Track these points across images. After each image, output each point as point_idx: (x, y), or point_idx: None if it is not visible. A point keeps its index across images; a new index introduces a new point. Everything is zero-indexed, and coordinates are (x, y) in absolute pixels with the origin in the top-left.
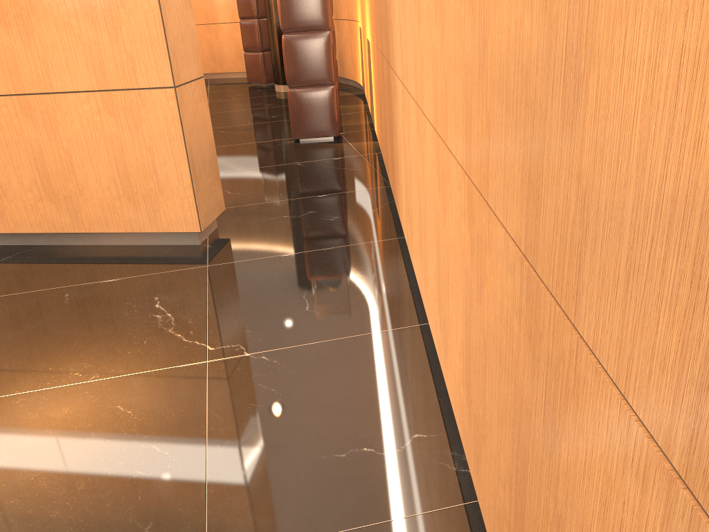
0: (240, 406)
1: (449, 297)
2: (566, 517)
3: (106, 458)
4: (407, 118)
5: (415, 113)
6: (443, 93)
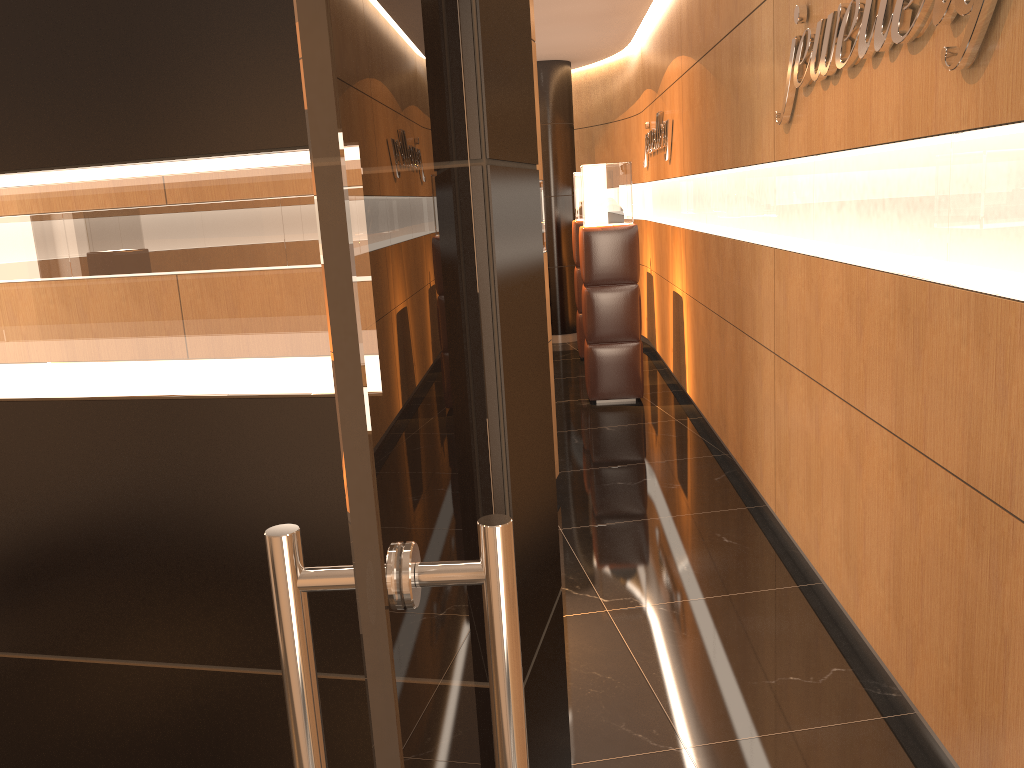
0: (659, 645)
1: (866, 539)
2: (1011, 632)
3: None
4: (785, 386)
5: (804, 384)
6: (860, 374)
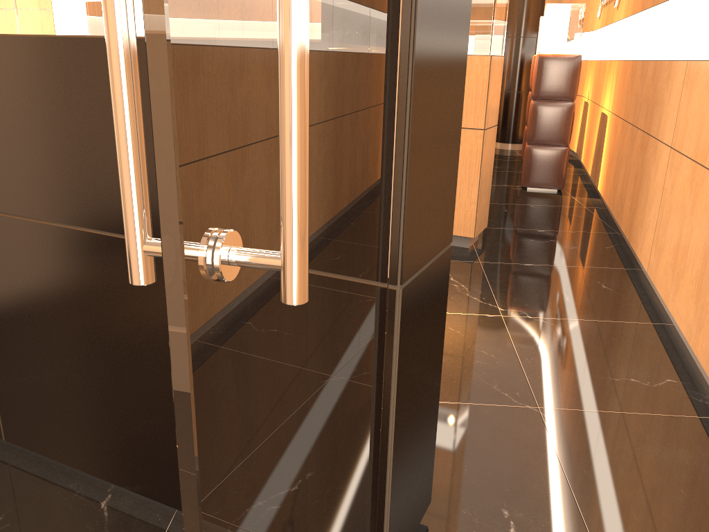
0: (534, 343)
1: None
2: None
3: (452, 350)
4: (674, 172)
5: (690, 168)
6: None
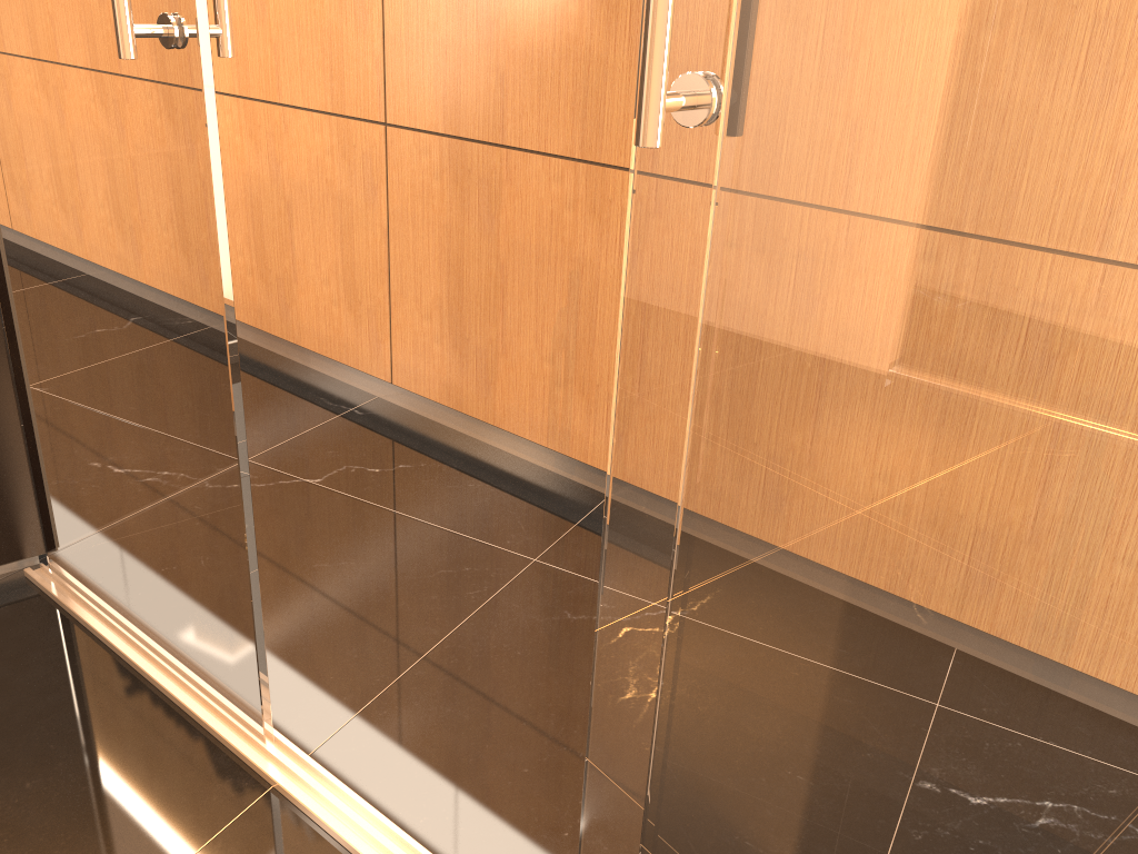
0: None
1: None
2: (292, 197)
3: None
4: None
5: None
6: None
